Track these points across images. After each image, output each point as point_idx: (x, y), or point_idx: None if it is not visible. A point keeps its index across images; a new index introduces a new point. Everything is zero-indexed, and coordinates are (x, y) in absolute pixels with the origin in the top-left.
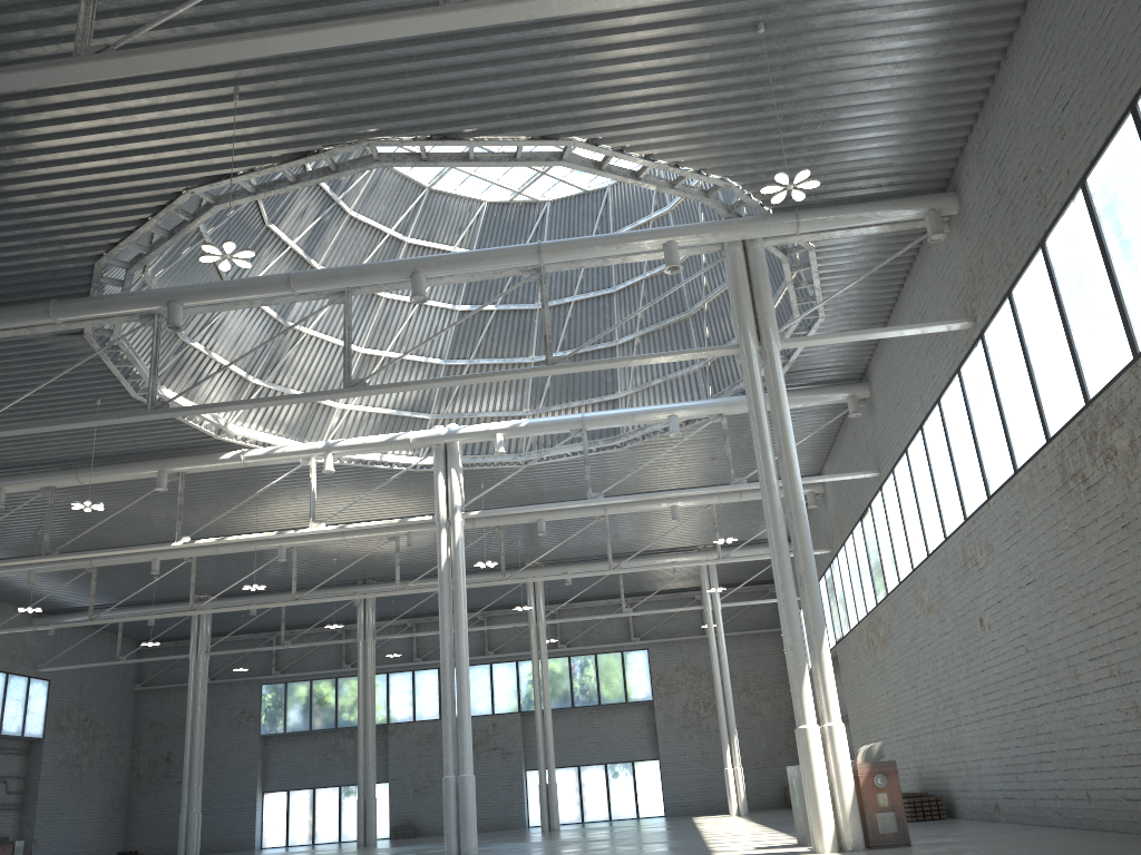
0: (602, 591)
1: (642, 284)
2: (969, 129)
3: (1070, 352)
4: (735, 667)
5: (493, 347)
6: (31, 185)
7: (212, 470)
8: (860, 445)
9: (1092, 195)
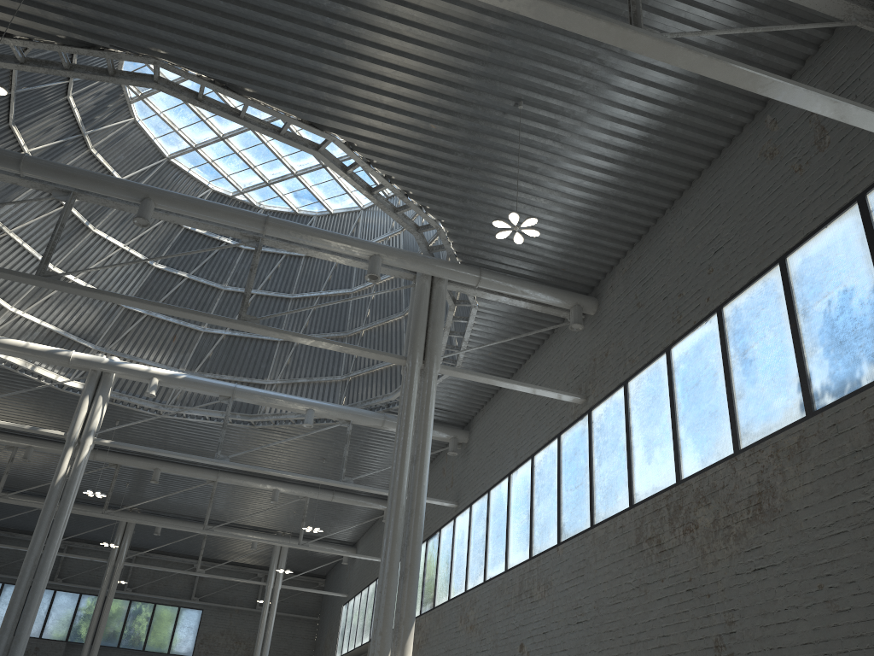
0: (181, 549)
1: (316, 299)
2: (624, 254)
3: (672, 438)
4: (272, 643)
5: None
6: None
7: None
8: (446, 480)
9: (725, 320)
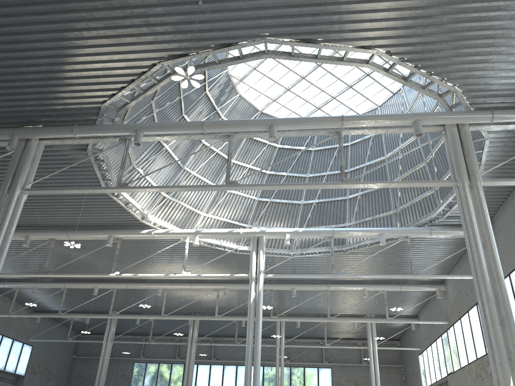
0: (310, 334)
1: (364, 168)
2: None
3: None
4: None
5: (282, 194)
6: (78, 50)
7: (135, 239)
8: None
9: None
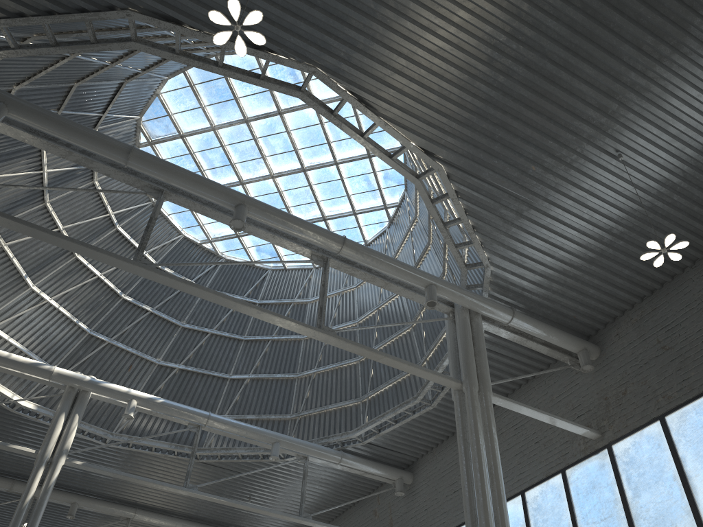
0: None
1: (268, 342)
2: (632, 306)
3: None
4: None
5: (133, 338)
6: None
7: None
8: (380, 521)
9: None
